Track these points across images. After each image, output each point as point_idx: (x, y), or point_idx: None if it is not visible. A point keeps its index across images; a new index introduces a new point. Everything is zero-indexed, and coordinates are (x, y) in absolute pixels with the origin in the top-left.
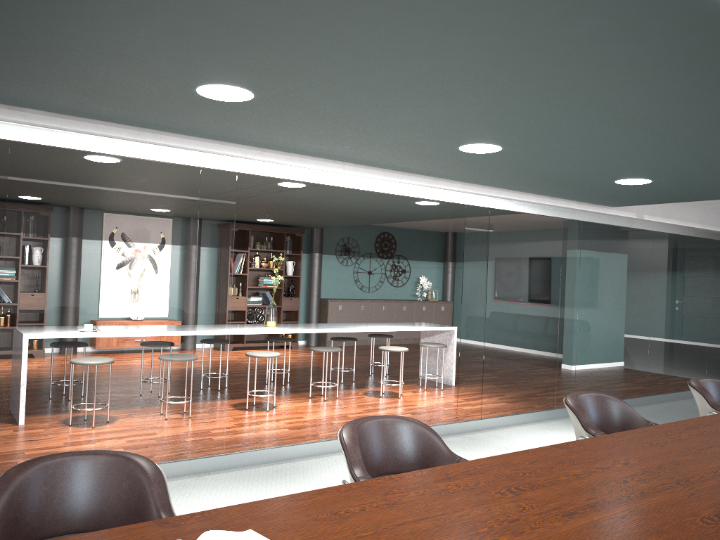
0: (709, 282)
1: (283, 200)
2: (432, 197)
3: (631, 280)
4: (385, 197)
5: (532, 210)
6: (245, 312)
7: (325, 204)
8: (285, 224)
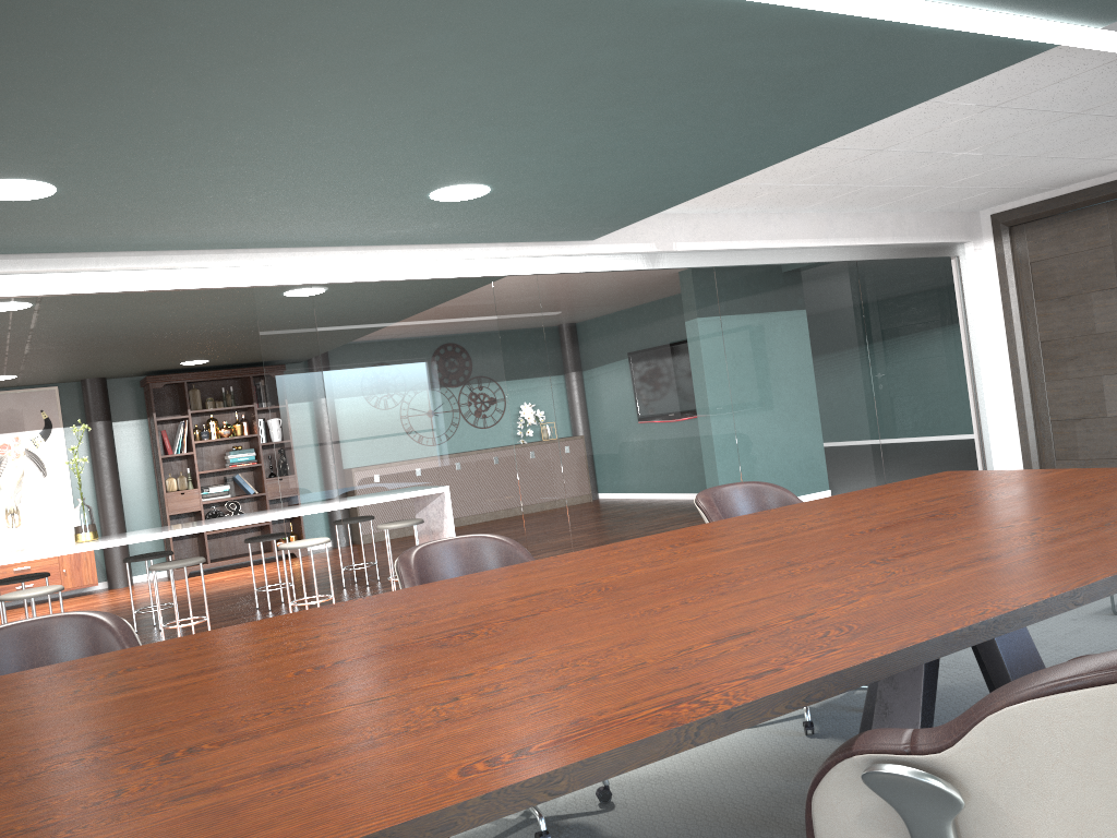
0: (866, 335)
1: (96, 331)
2: (164, 285)
3: (675, 360)
4: (214, 297)
5: (411, 273)
6: (201, 513)
7: (174, 323)
8: (247, 362)
